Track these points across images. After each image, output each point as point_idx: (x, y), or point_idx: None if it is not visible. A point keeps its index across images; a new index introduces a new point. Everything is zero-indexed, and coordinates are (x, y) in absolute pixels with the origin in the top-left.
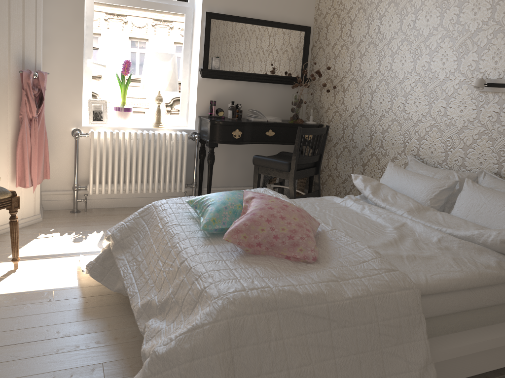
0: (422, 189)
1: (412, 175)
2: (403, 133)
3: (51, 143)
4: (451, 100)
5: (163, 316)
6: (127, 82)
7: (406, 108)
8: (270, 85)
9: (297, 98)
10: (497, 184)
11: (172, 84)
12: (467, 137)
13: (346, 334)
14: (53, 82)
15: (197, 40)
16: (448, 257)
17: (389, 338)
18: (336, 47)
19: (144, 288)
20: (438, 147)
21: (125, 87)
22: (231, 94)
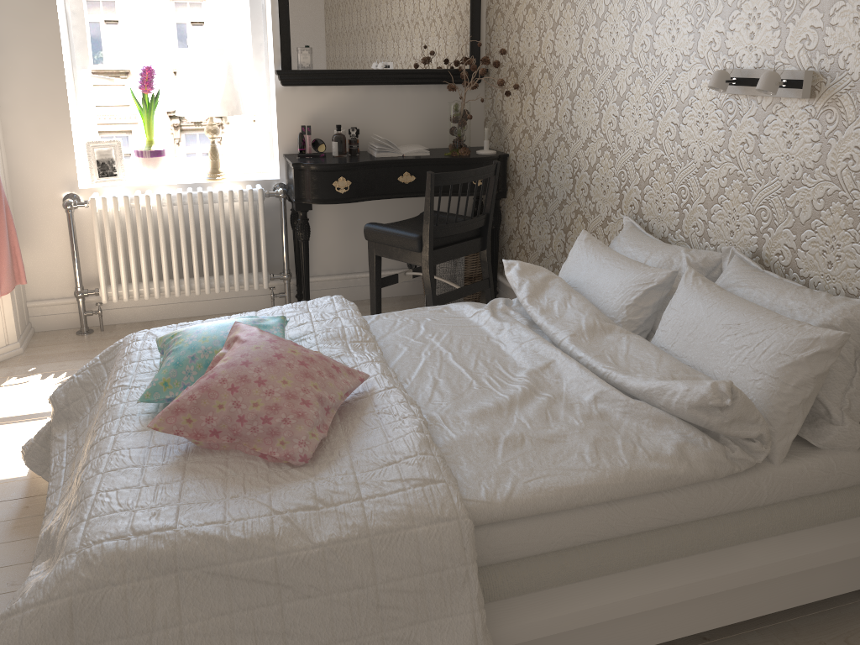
0: (617, 288)
1: (607, 259)
2: (618, 173)
3: (31, 222)
4: (686, 110)
5: (51, 562)
6: (151, 106)
7: (621, 125)
8: (413, 89)
9: (456, 110)
10: (741, 278)
11: (228, 104)
12: (711, 182)
13: (311, 610)
14: (18, 119)
15: (269, 18)
16: (586, 438)
17: (400, 612)
18: (519, 9)
19: (63, 500)
20: (668, 200)
21: (148, 115)
22: (339, 111)
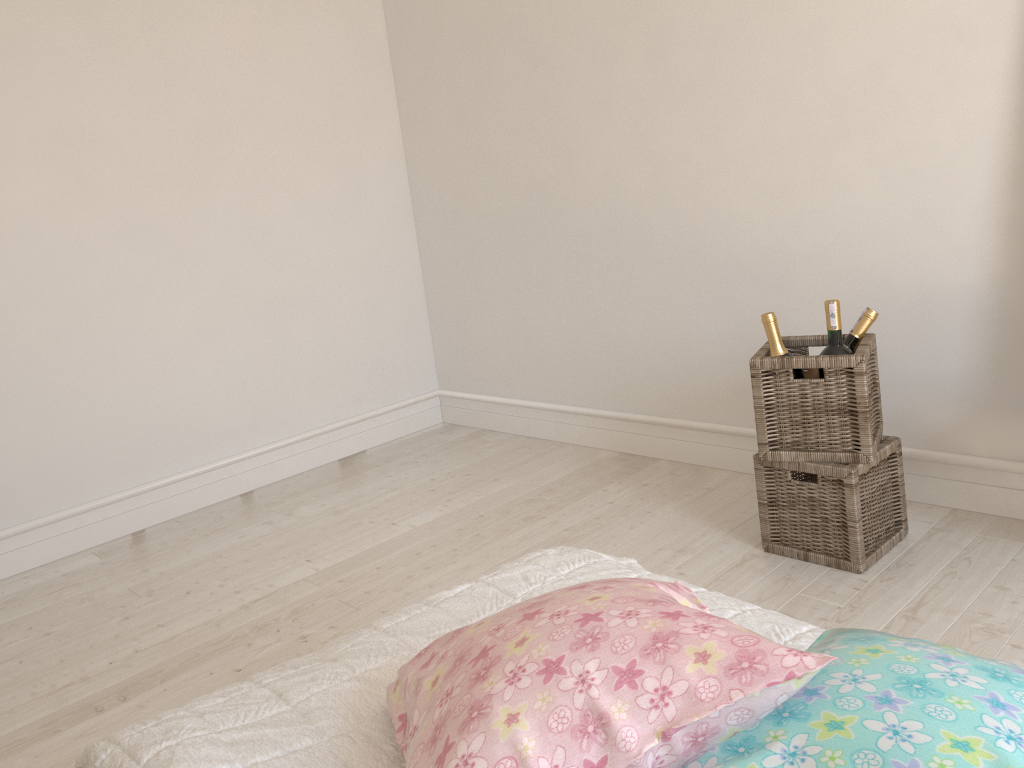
0: None
1: None
2: None
3: None
4: None
5: None
6: None
7: None
8: None
9: None
10: None
11: None
12: None
13: None
14: None
15: None
16: None
17: None
18: None
19: None
20: None
21: None
22: None
